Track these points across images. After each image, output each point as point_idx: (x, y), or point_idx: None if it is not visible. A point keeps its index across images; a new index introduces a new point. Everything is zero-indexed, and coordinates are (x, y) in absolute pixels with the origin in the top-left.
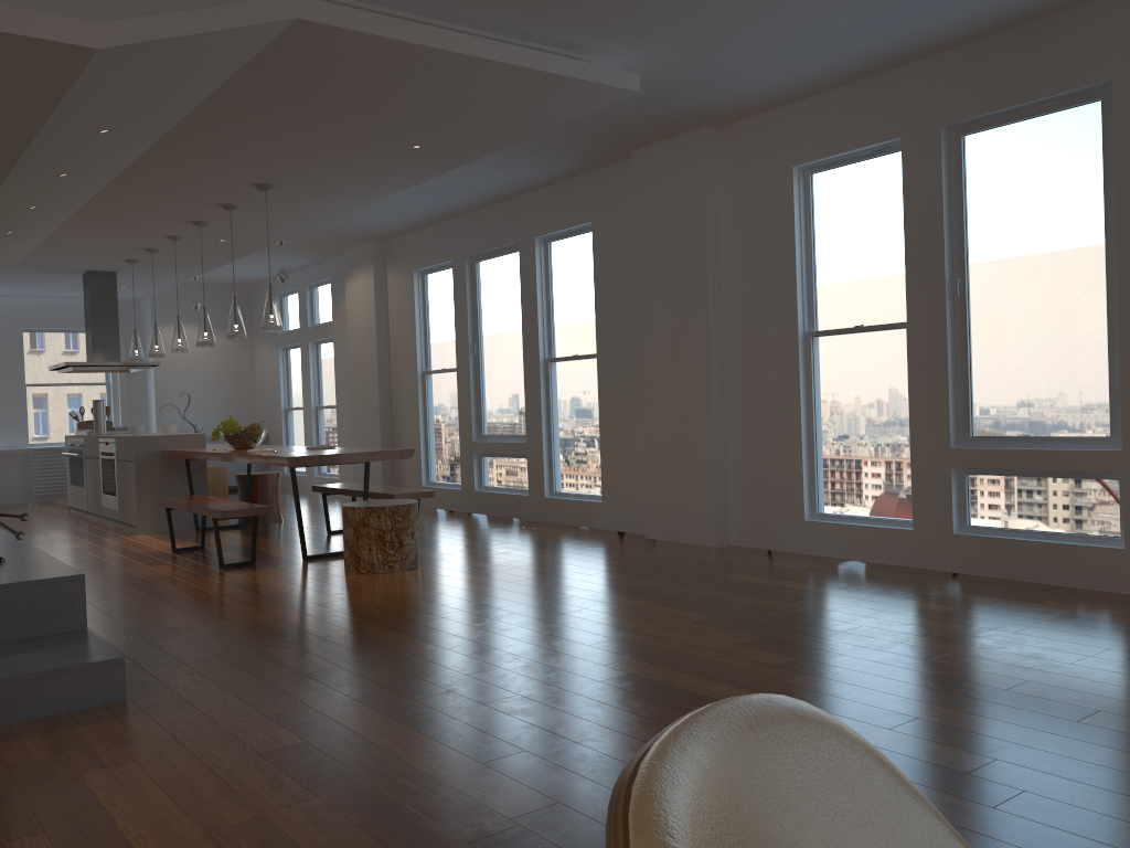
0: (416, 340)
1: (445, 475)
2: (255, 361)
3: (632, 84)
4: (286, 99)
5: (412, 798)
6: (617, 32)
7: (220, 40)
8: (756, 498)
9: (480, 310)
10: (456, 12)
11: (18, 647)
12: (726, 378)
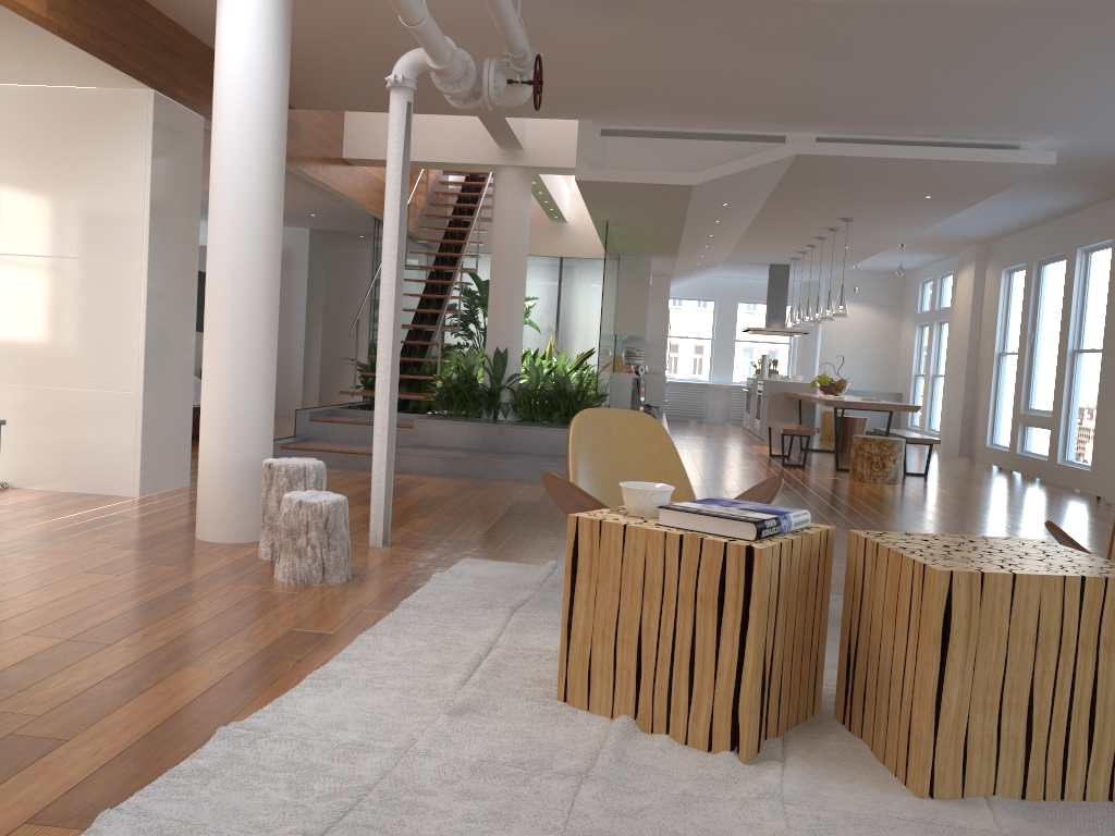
0: (996, 327)
1: (1002, 439)
2: (901, 334)
3: (1049, 159)
4: (821, 181)
5: None
6: (1024, 130)
7: (757, 169)
8: None
9: (1040, 306)
10: (903, 133)
11: None
12: None
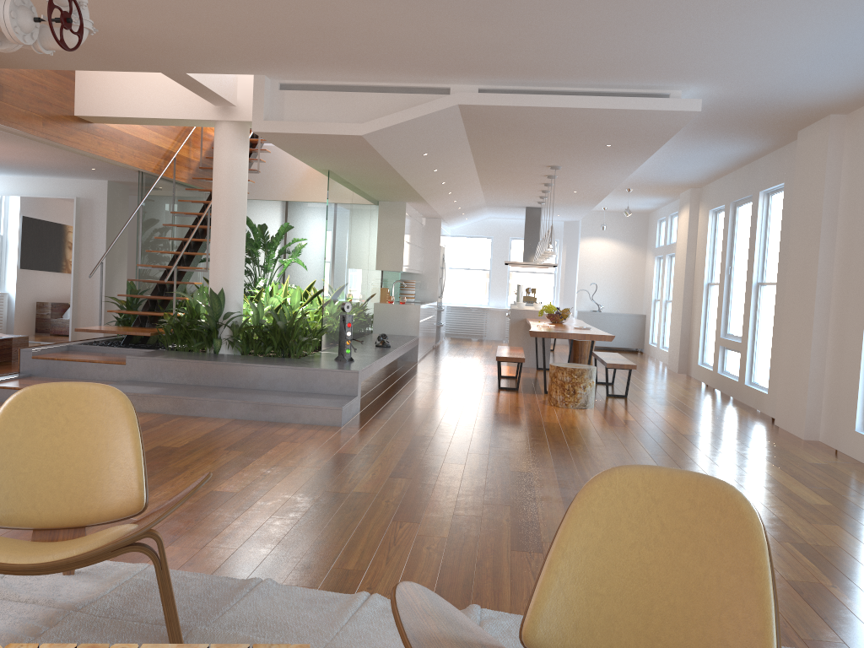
0: (705, 260)
1: (710, 359)
2: (645, 265)
3: (694, 106)
4: (503, 132)
5: (342, 477)
6: (666, 78)
7: (425, 119)
8: (834, 408)
9: (735, 242)
10: (557, 83)
11: (323, 396)
12: (830, 311)
